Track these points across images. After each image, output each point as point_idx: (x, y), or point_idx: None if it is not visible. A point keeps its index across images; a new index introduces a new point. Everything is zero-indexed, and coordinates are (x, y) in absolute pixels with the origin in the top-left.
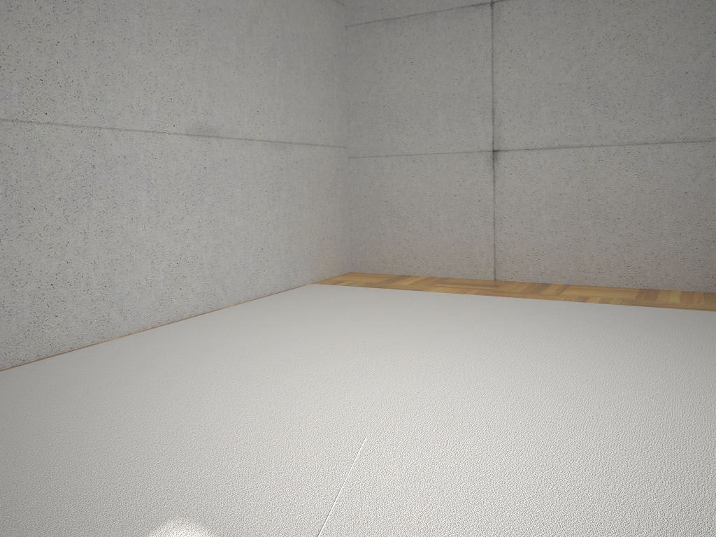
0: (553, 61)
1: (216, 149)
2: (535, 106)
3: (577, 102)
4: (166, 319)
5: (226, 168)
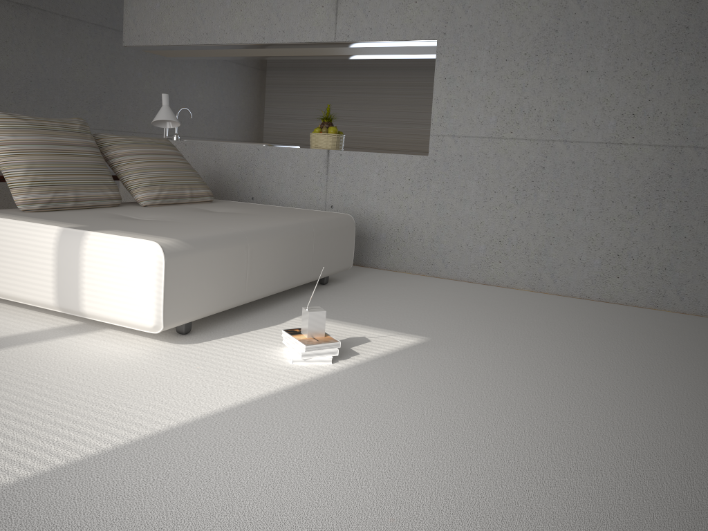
0: None
1: None
2: None
3: None
4: None
5: None
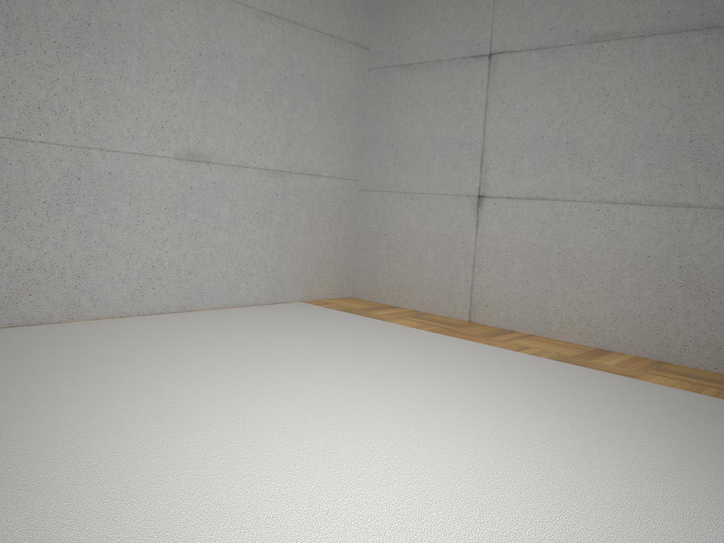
0: (538, 115)
1: (205, 173)
2: (518, 156)
3: (556, 156)
4: (135, 312)
5: (214, 190)
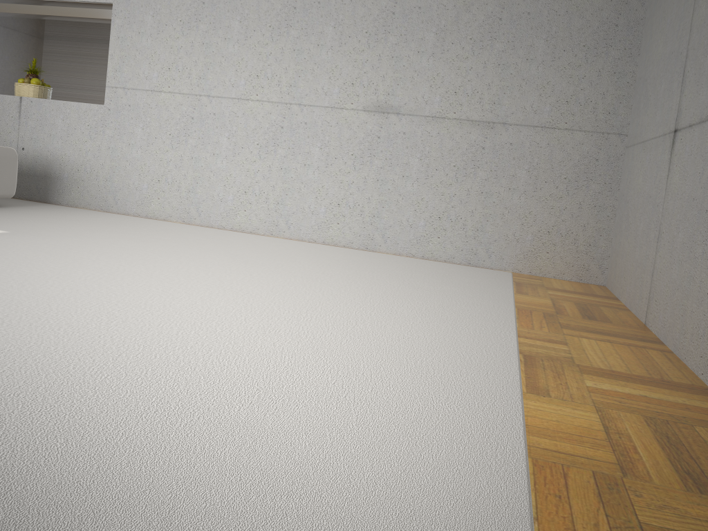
0: None
1: (394, 124)
2: (704, 55)
3: None
4: (321, 240)
5: (403, 140)
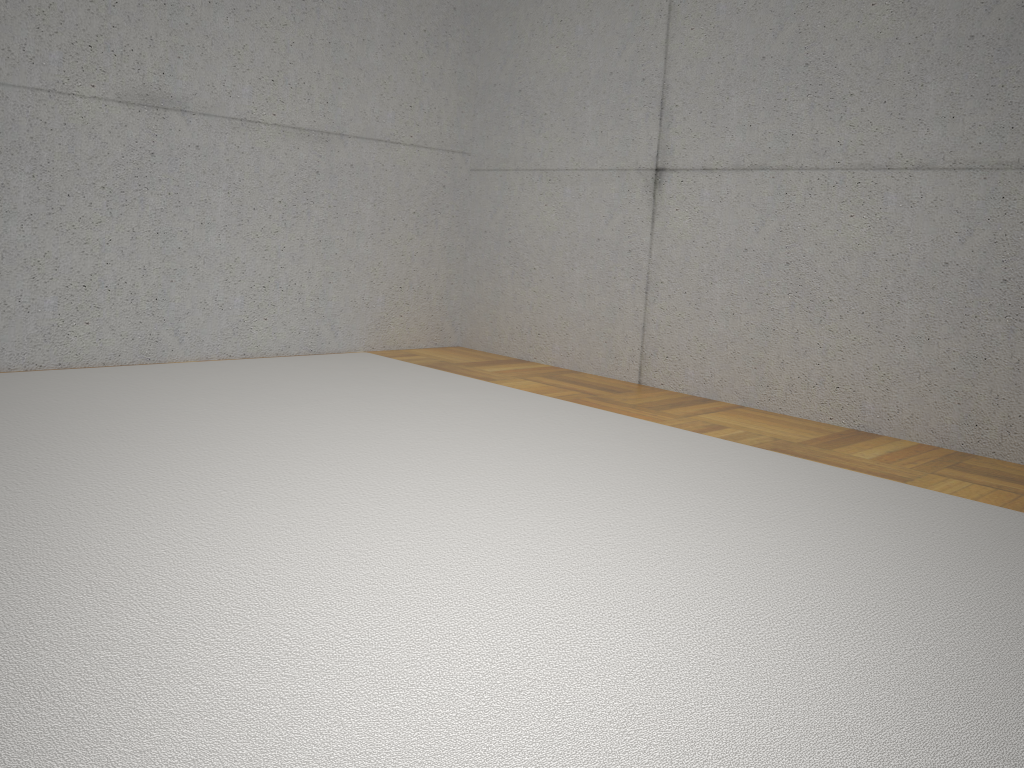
0: (757, 18)
1: (178, 129)
2: (722, 96)
3: (786, 90)
4: (54, 362)
5: (196, 159)
